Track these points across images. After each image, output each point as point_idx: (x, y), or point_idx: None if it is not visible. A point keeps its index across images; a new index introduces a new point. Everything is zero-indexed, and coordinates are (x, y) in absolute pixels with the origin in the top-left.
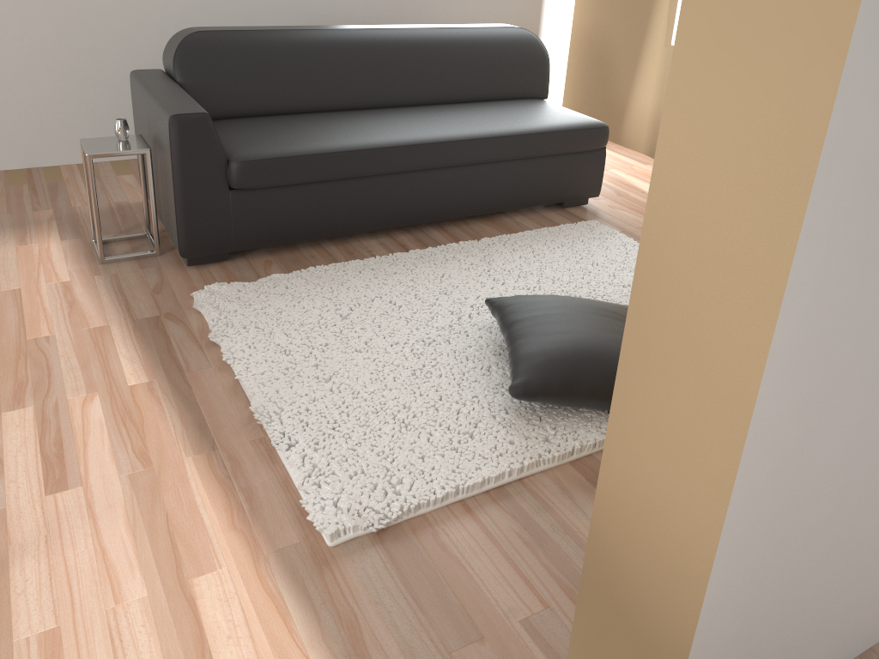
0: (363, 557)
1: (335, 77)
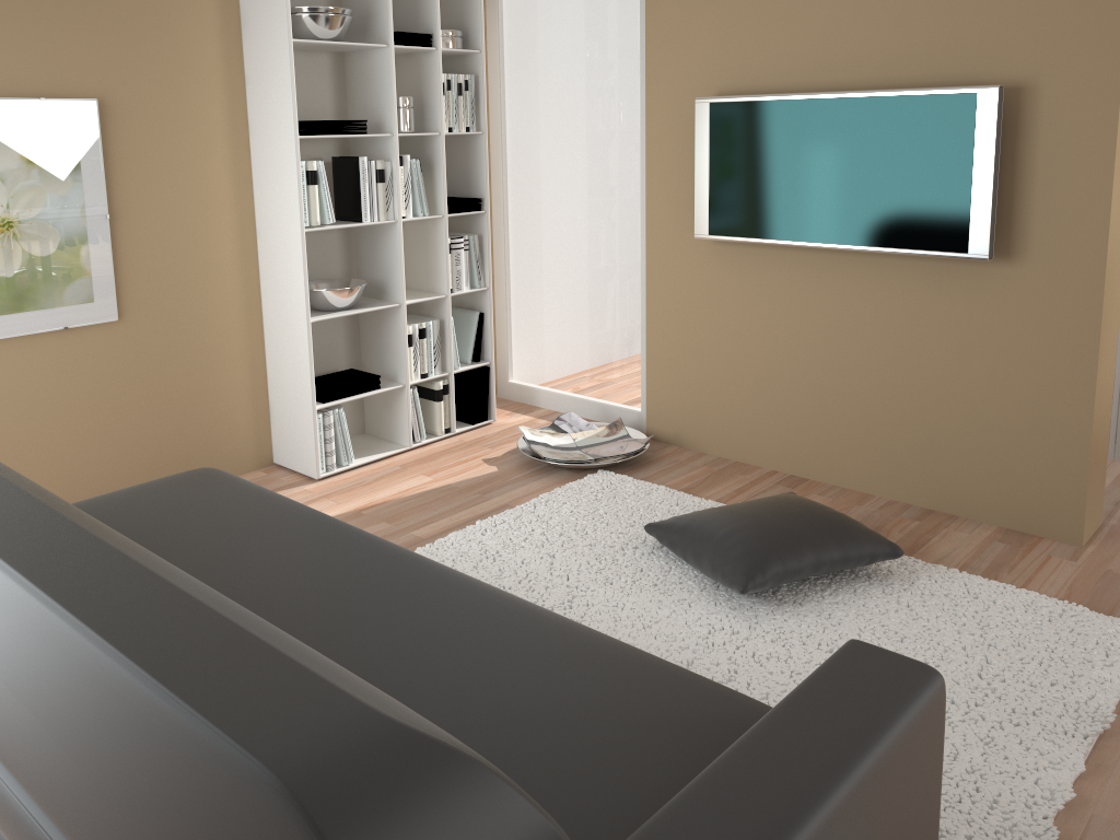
0: None
1: None
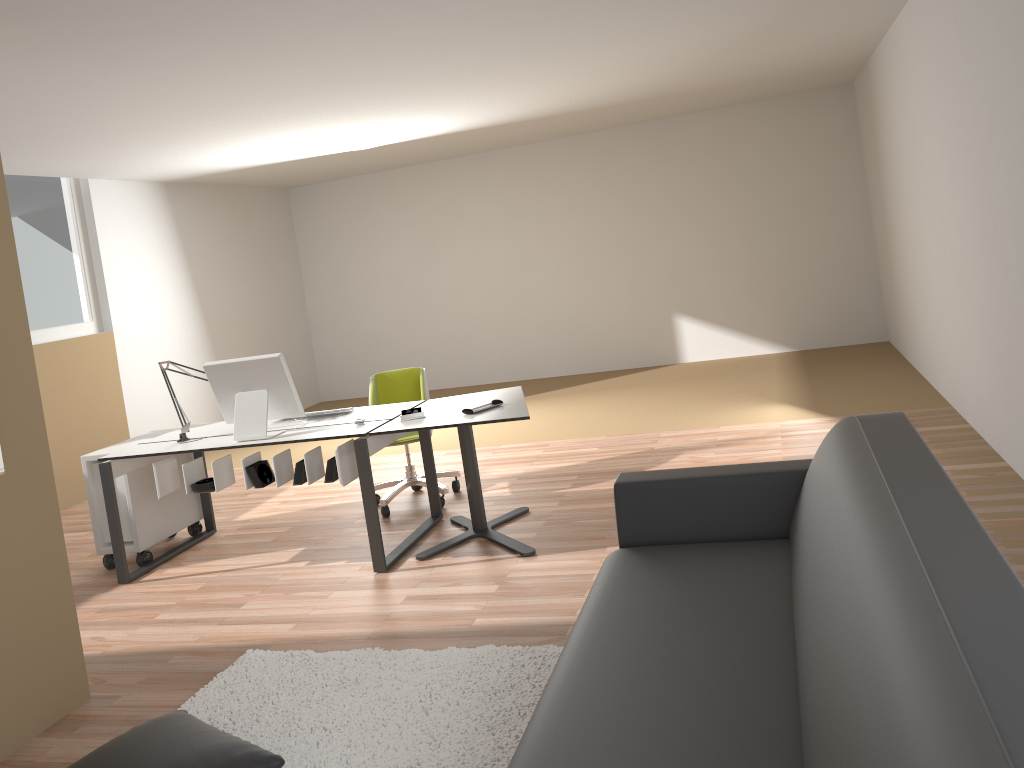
0: (226, 665)
1: (812, 567)
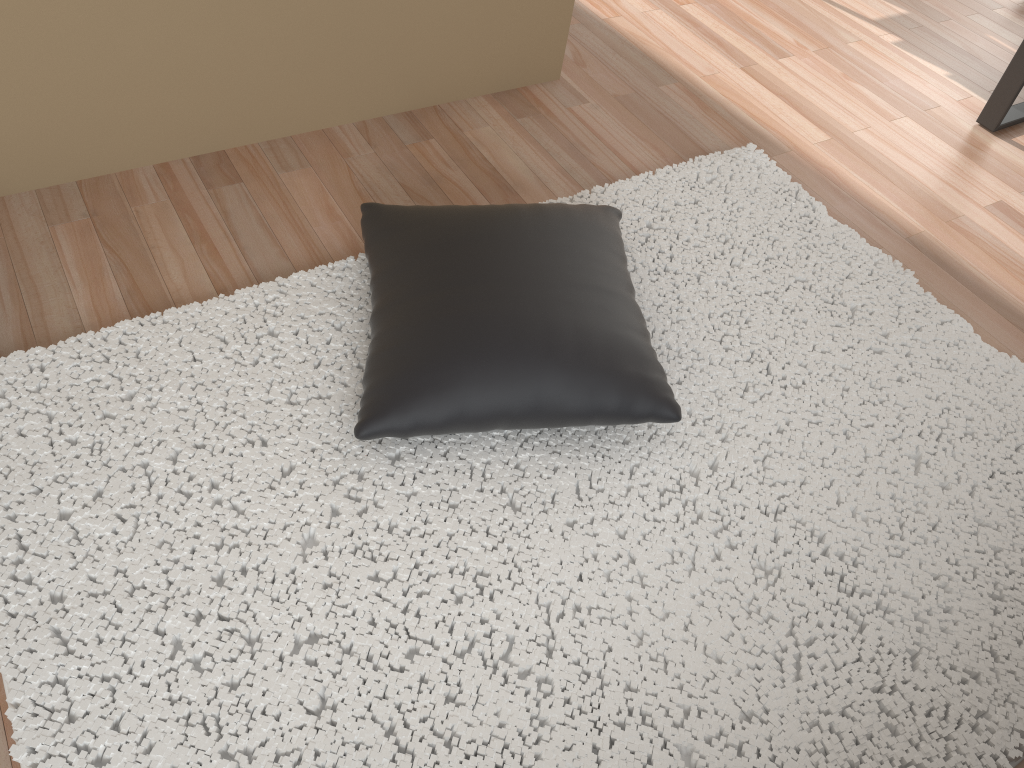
0: (715, 144)
1: None
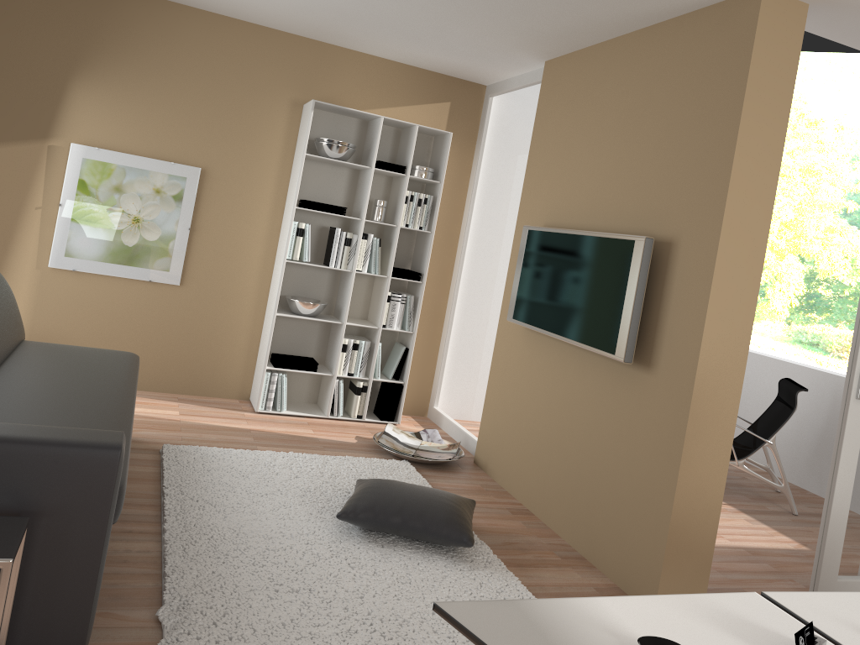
0: None
1: None
